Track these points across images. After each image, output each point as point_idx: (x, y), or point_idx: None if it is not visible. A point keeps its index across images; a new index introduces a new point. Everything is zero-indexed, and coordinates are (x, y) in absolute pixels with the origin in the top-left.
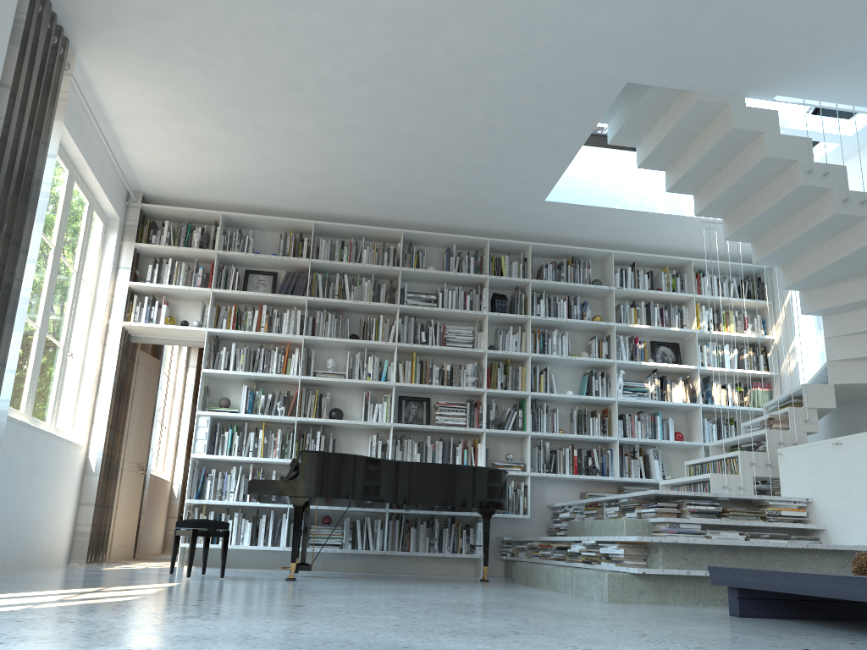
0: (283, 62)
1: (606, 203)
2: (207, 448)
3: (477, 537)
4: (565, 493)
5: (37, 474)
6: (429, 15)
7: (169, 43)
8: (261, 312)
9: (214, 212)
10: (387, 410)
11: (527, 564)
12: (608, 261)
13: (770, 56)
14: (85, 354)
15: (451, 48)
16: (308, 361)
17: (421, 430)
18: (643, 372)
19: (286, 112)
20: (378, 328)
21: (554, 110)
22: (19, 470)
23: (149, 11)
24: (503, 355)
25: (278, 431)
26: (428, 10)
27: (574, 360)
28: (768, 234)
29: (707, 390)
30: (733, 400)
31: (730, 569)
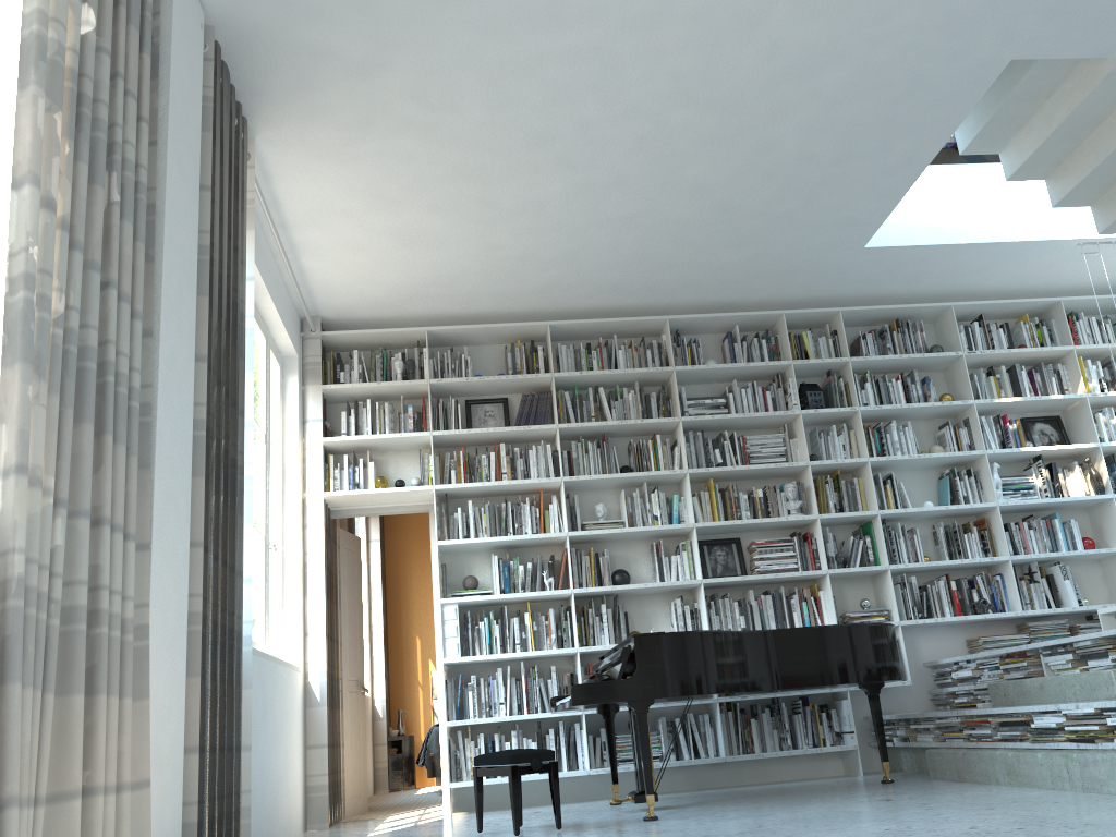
0: (534, 105)
1: (947, 238)
2: (460, 647)
3: (845, 721)
4: (945, 642)
5: (268, 716)
6: (748, 6)
7: (382, 103)
8: (498, 454)
9: (417, 330)
10: (689, 563)
11: (954, 752)
12: (945, 318)
13: None
14: (282, 543)
15: (771, 49)
16: (571, 511)
17: (738, 583)
18: (1019, 462)
19: (528, 176)
20: (656, 453)
21: (900, 116)
22: (254, 715)
23: (360, 62)
24: (831, 465)
25: (550, 611)
26: None
27: (928, 458)
28: None
29: (1114, 474)
30: None
31: None
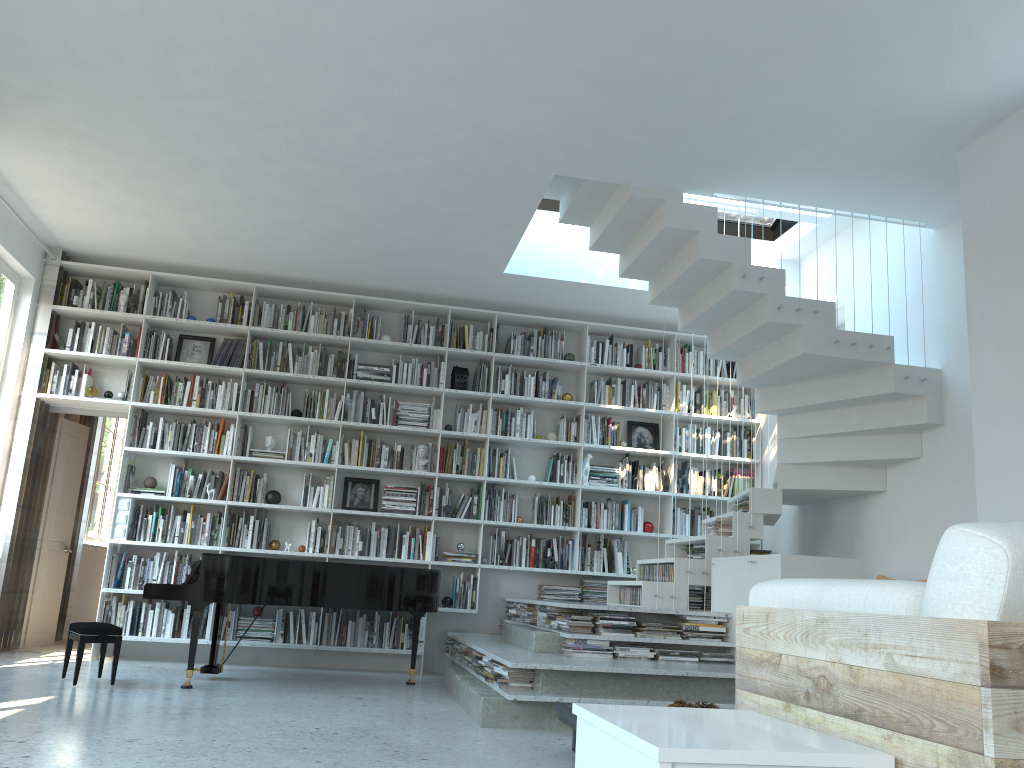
0: (185, 142)
1: (572, 277)
2: (127, 532)
3: (419, 633)
4: (522, 584)
5: None
6: (329, 110)
7: (59, 121)
8: (193, 384)
9: (143, 272)
10: (329, 494)
11: (449, 670)
12: (584, 332)
13: (695, 159)
14: None
15: (361, 138)
16: (244, 439)
17: (365, 516)
18: (617, 455)
19: (201, 184)
20: (323, 404)
21: (486, 195)
22: None
23: (30, 93)
24: (459, 435)
25: (208, 515)
26: (327, 105)
27: (537, 442)
28: (720, 328)
29: (683, 477)
30: (711, 488)
31: (565, 708)
